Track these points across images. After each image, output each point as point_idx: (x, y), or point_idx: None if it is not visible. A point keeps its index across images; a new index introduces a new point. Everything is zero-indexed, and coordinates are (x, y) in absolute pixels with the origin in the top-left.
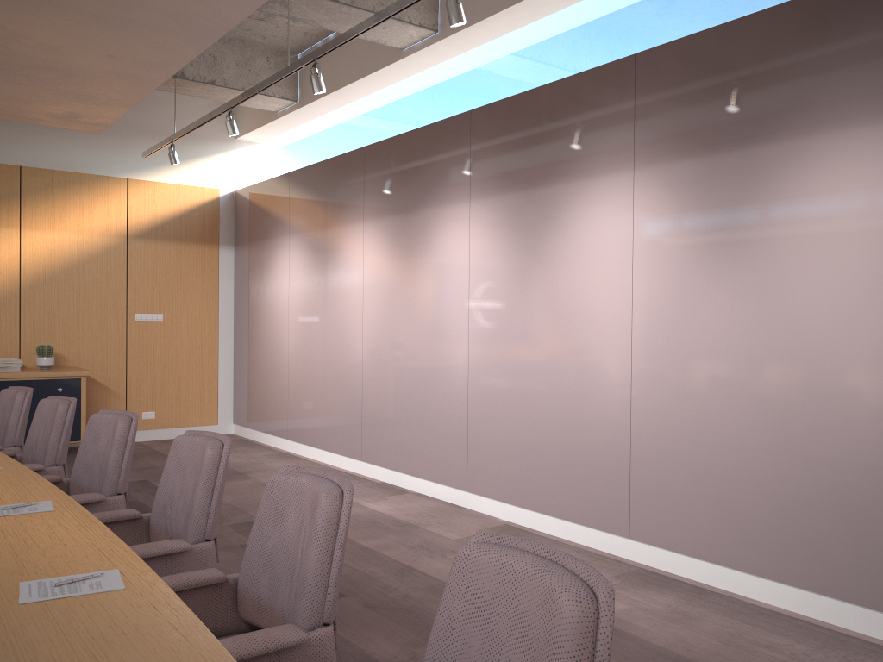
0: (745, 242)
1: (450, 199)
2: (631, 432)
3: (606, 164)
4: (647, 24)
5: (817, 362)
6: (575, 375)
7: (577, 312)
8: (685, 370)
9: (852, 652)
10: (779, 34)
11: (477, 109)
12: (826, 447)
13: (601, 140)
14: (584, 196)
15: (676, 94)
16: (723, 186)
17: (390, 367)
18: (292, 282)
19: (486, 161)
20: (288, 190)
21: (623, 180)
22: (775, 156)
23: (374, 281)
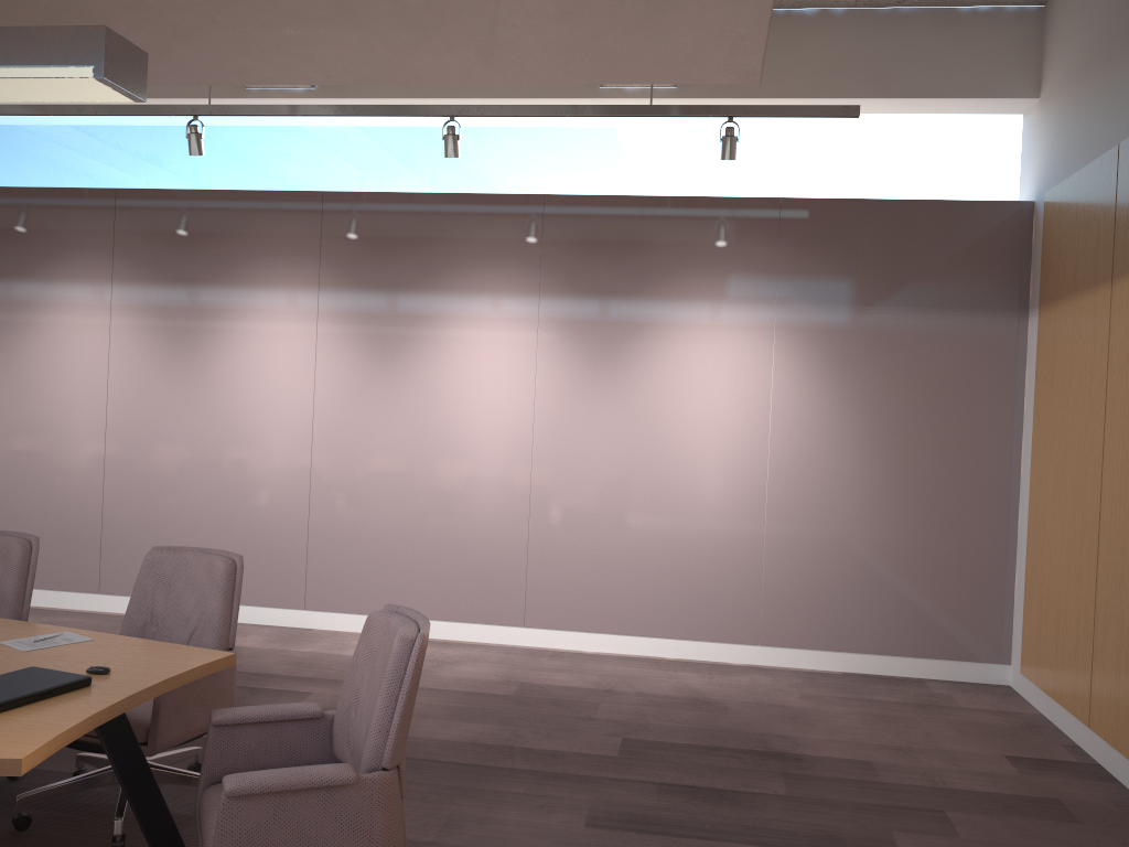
0: (5, 349)
1: None
2: None
3: None
4: None
5: (51, 435)
6: None
7: None
8: None
9: (59, 616)
10: (33, 208)
11: None
12: (54, 492)
13: None
14: None
15: None
16: None
17: None
18: None
19: None
20: None
21: None
22: (28, 292)
23: None
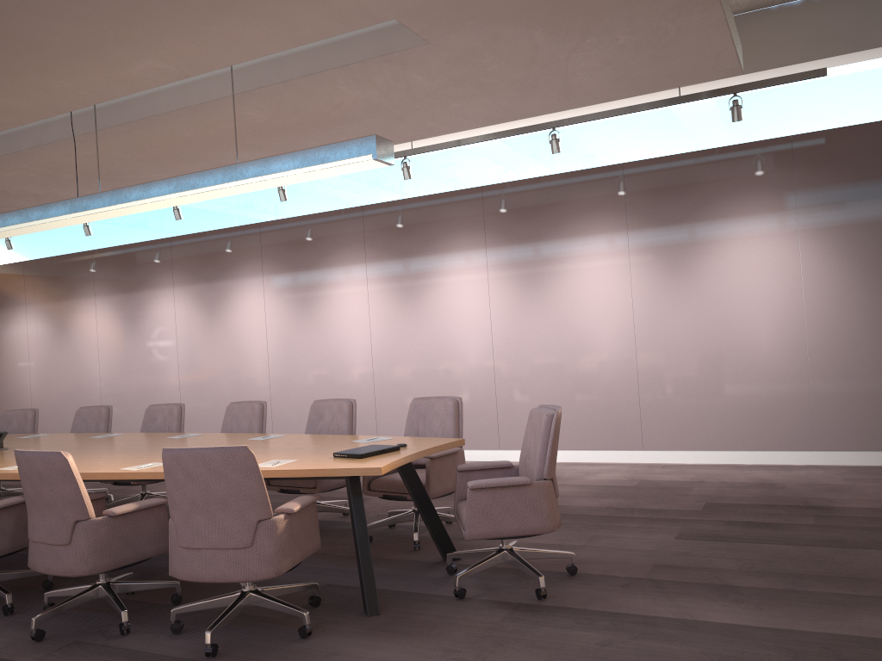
0: (312, 310)
1: (160, 285)
2: (271, 398)
3: (249, 272)
4: (264, 204)
5: (341, 357)
6: (242, 375)
7: (240, 344)
8: (292, 366)
9: None
10: (318, 225)
11: (174, 237)
12: (347, 390)
13: (246, 261)
14: (239, 287)
15: (279, 243)
16: (302, 286)
17: (123, 386)
18: (32, 337)
19: (182, 266)
20: (23, 274)
21: (258, 281)
22: (320, 274)
23: (107, 334)
